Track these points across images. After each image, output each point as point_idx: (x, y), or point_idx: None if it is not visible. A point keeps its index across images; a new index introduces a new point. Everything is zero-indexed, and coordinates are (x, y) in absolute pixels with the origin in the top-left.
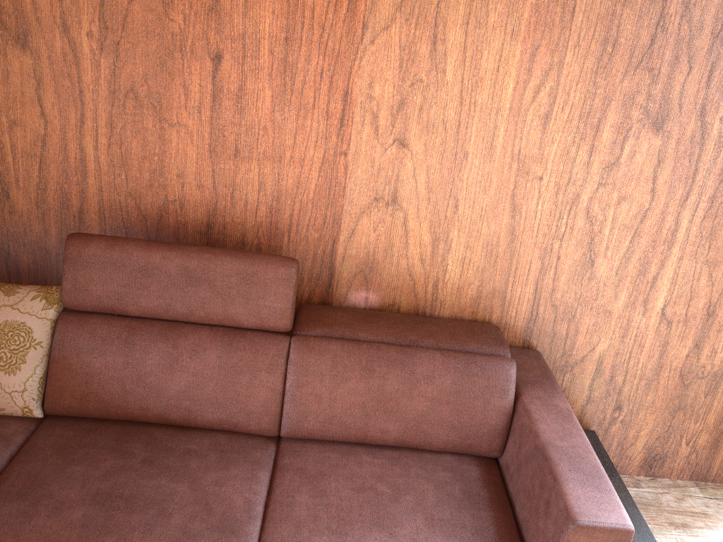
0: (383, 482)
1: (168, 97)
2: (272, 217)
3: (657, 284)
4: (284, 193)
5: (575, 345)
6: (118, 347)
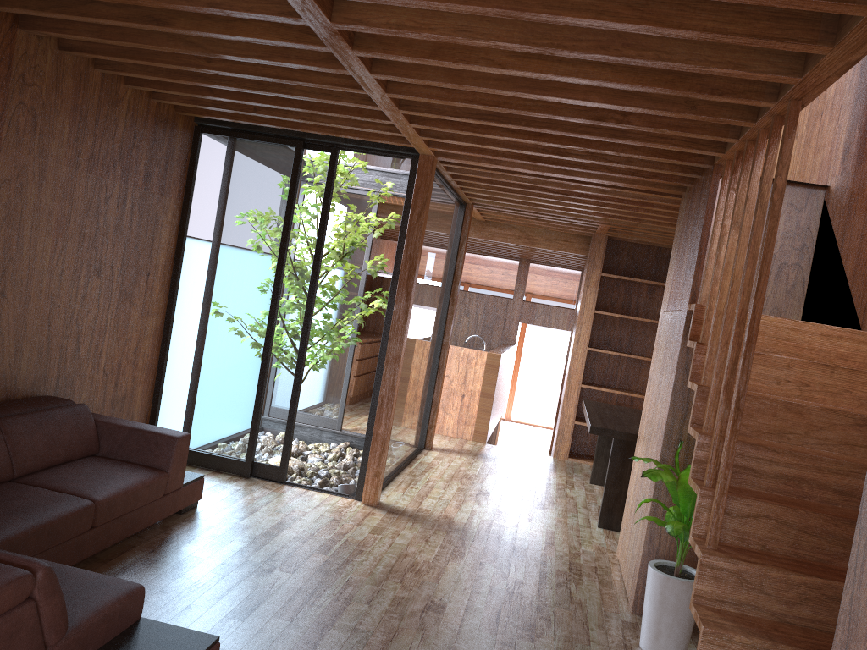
0: (85, 470)
1: None
2: None
3: (102, 354)
4: None
5: (74, 399)
6: None
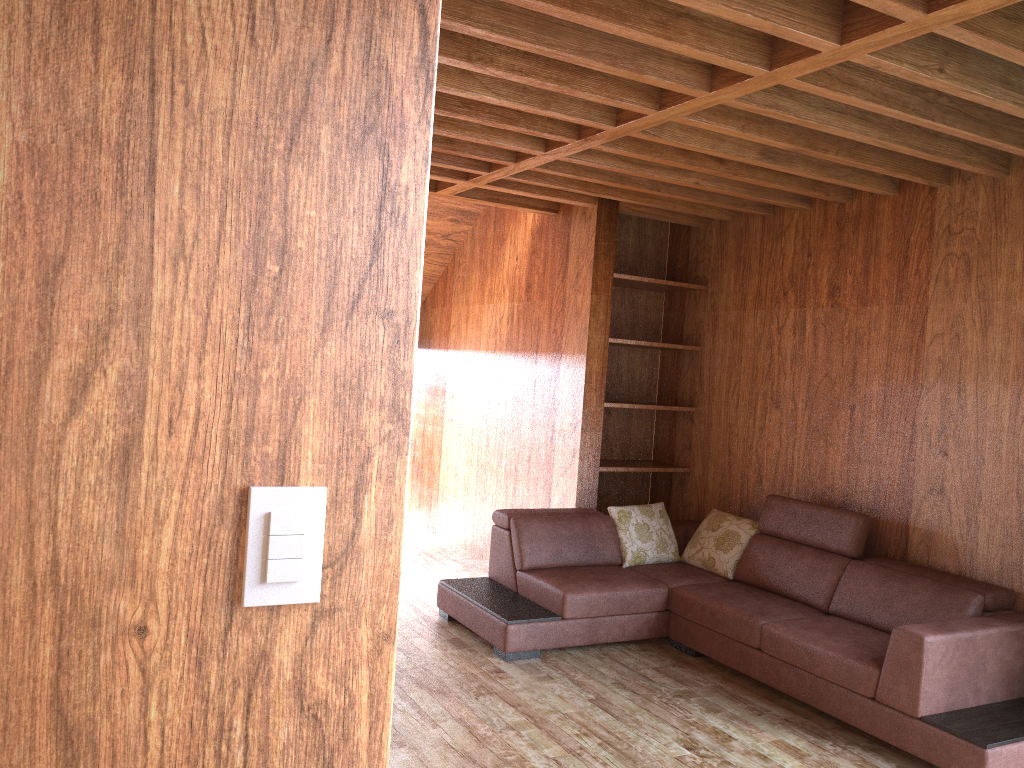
0: (854, 631)
1: (830, 429)
2: (874, 499)
3: None
4: (881, 483)
5: None
6: (770, 550)
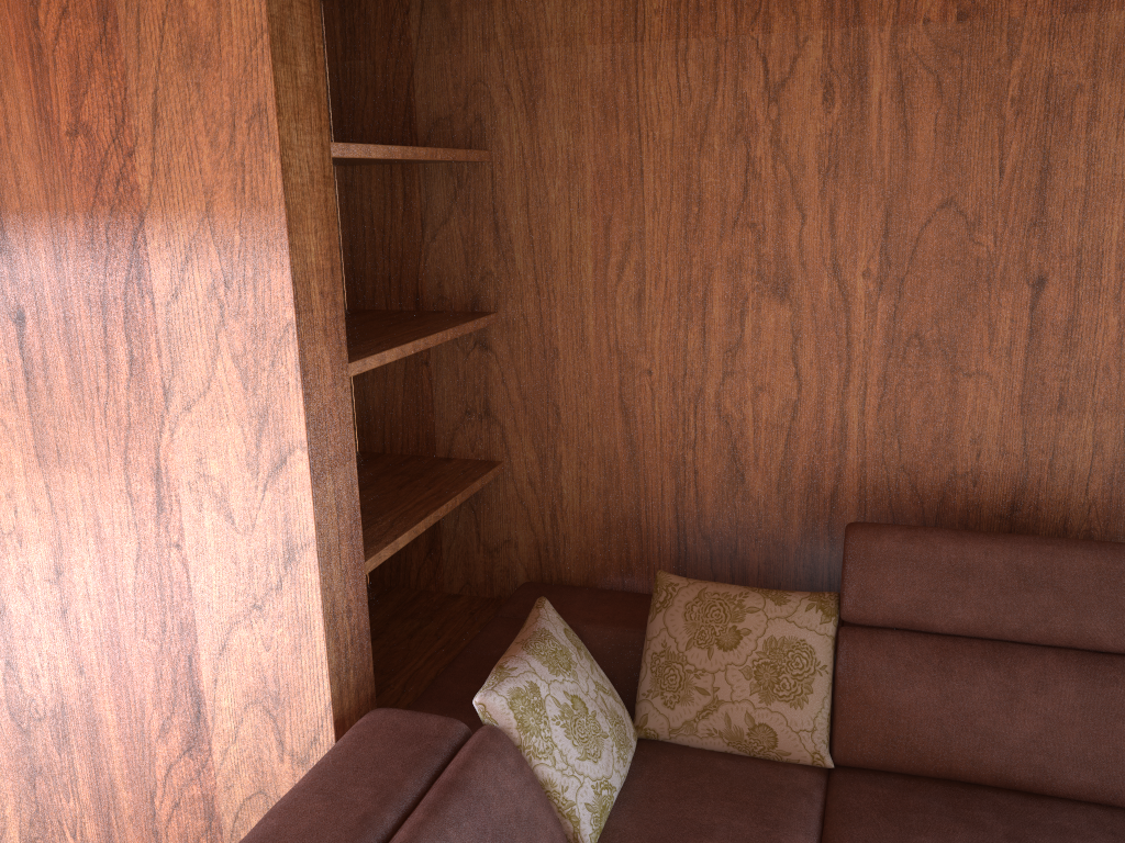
0: None
1: (965, 340)
2: (1111, 491)
3: None
4: None
5: None
6: (930, 675)
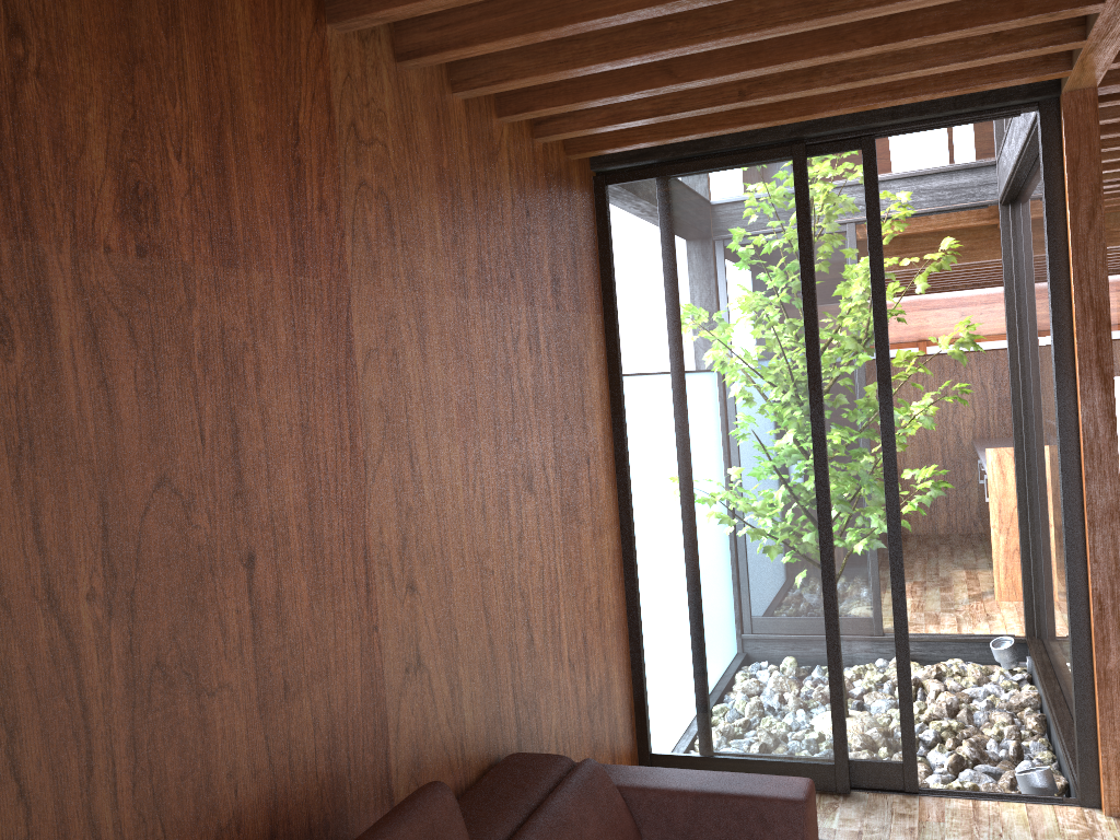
0: None
1: (204, 650)
2: (331, 764)
3: (561, 633)
4: (337, 718)
5: (543, 734)
6: None
